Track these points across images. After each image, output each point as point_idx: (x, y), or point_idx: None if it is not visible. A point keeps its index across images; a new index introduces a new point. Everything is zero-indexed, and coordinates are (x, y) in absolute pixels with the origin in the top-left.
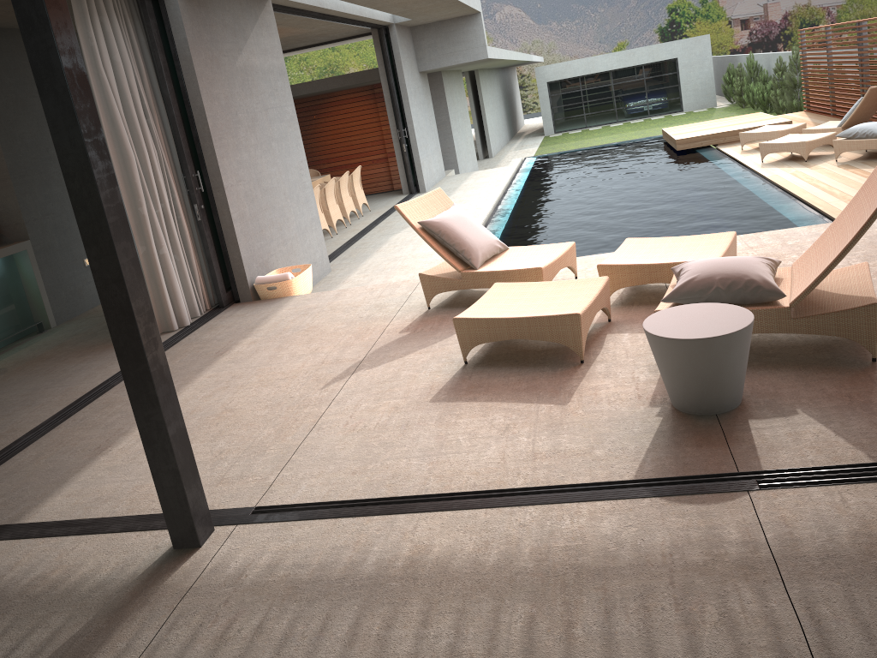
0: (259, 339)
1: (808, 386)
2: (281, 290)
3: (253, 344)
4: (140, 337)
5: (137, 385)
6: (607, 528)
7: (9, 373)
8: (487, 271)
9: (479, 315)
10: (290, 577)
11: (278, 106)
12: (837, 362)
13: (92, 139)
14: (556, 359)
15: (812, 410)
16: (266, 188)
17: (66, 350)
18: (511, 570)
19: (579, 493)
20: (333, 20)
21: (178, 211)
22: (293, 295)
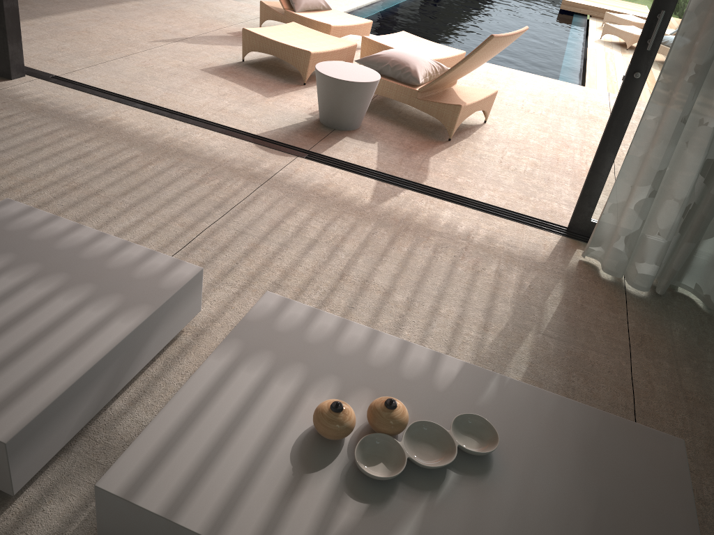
0: (143, 5)
1: (398, 137)
2: None
3: (137, 6)
4: None
5: None
6: (213, 144)
7: None
8: (300, 15)
9: (259, 33)
10: (44, 106)
11: None
12: (430, 134)
13: None
14: (293, 78)
15: (382, 145)
16: None
17: None
18: (149, 140)
19: (219, 129)
20: None
21: None
22: None
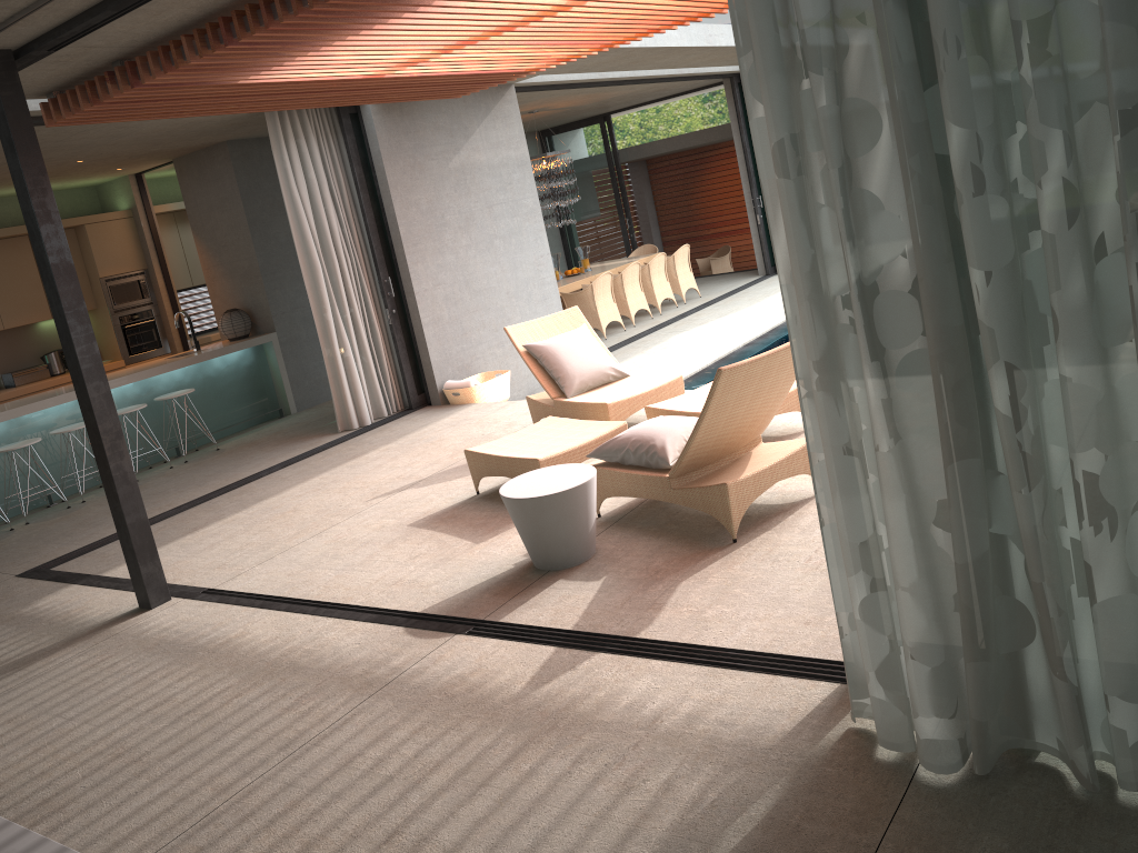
0: (393, 447)
1: (647, 557)
2: (464, 397)
3: (383, 451)
4: (105, 450)
5: (107, 484)
6: (346, 642)
7: (221, 455)
8: (570, 401)
9: (484, 450)
10: (164, 637)
11: (511, 200)
12: (708, 538)
13: (73, 310)
14: None
15: (611, 579)
16: (479, 289)
17: (274, 438)
18: (262, 657)
19: (368, 615)
20: (642, 83)
21: (371, 315)
22: (476, 402)
